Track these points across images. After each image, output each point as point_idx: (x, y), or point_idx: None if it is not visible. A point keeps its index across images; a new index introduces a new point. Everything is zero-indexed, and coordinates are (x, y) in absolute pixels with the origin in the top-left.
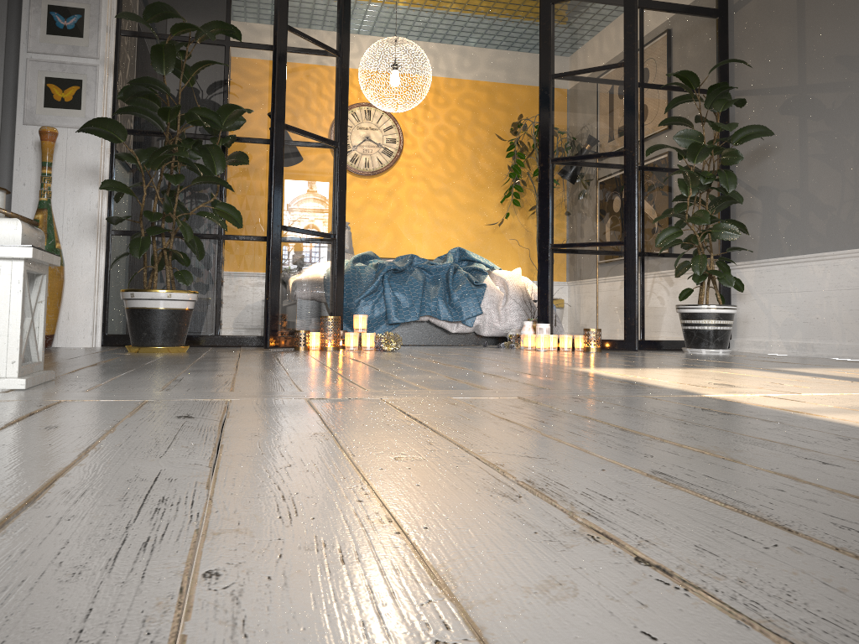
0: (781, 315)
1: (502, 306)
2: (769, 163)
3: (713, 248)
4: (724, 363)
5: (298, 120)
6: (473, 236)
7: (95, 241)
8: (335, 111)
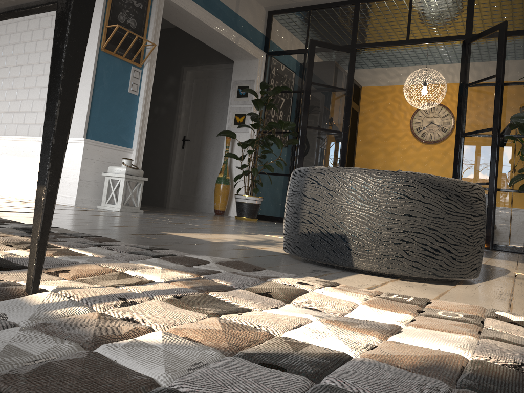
0: None
1: None
2: None
3: None
4: None
5: (316, 123)
6: None
7: (245, 176)
8: (341, 117)
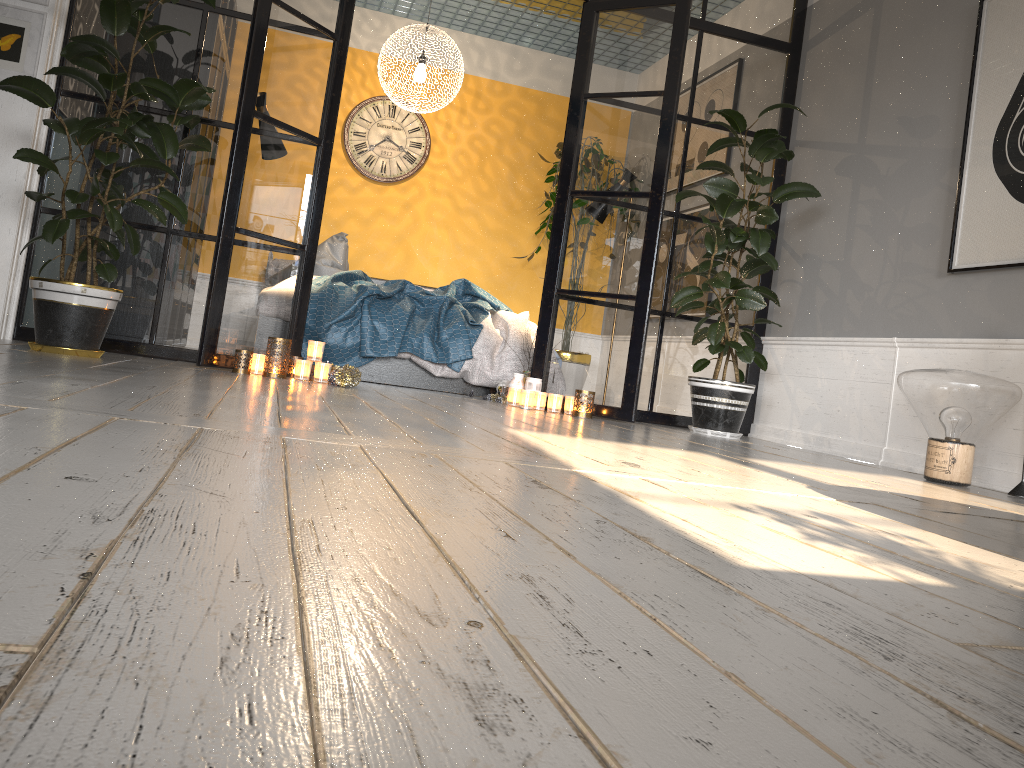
0: (804, 403)
1: (498, 353)
2: (817, 229)
3: (747, 317)
4: (700, 446)
5: (273, 108)
6: (498, 269)
7: (17, 217)
8: (322, 103)
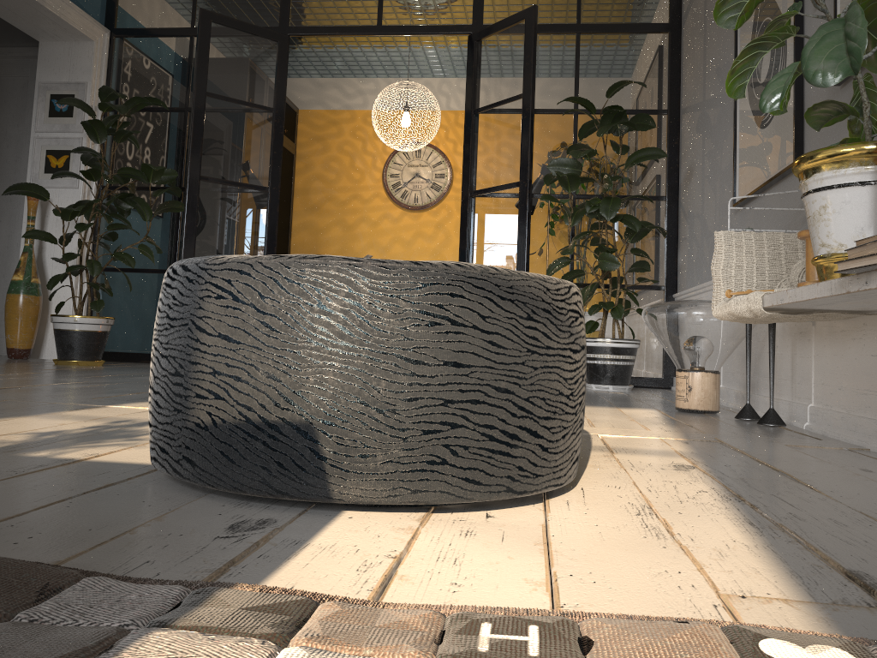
0: None
1: None
2: (691, 186)
3: (656, 278)
4: None
5: (218, 171)
6: None
7: (74, 276)
8: (266, 161)
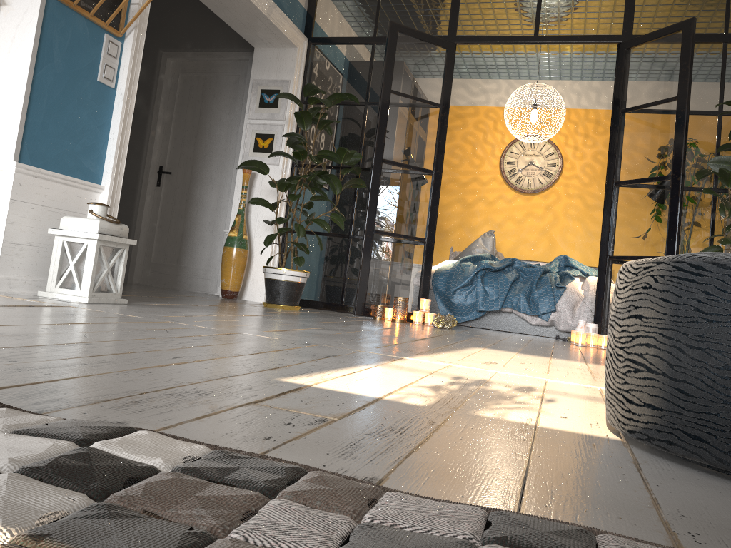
0: None
1: (579, 307)
2: None
3: None
4: None
5: (395, 156)
6: None
7: None
8: (432, 148)
